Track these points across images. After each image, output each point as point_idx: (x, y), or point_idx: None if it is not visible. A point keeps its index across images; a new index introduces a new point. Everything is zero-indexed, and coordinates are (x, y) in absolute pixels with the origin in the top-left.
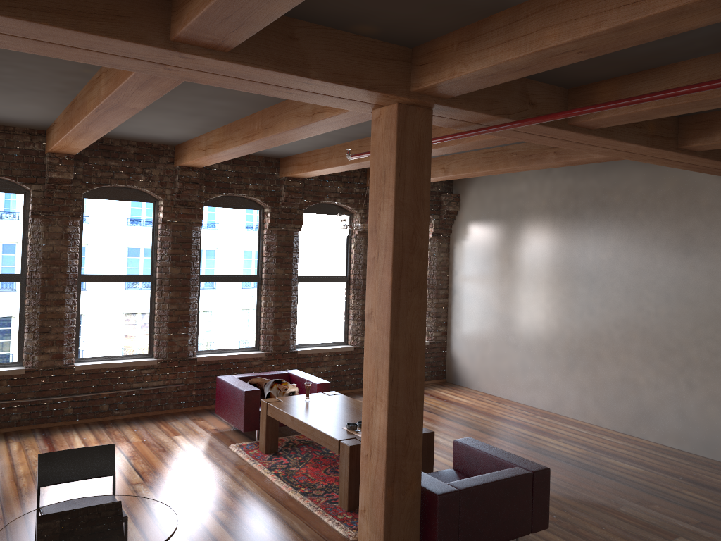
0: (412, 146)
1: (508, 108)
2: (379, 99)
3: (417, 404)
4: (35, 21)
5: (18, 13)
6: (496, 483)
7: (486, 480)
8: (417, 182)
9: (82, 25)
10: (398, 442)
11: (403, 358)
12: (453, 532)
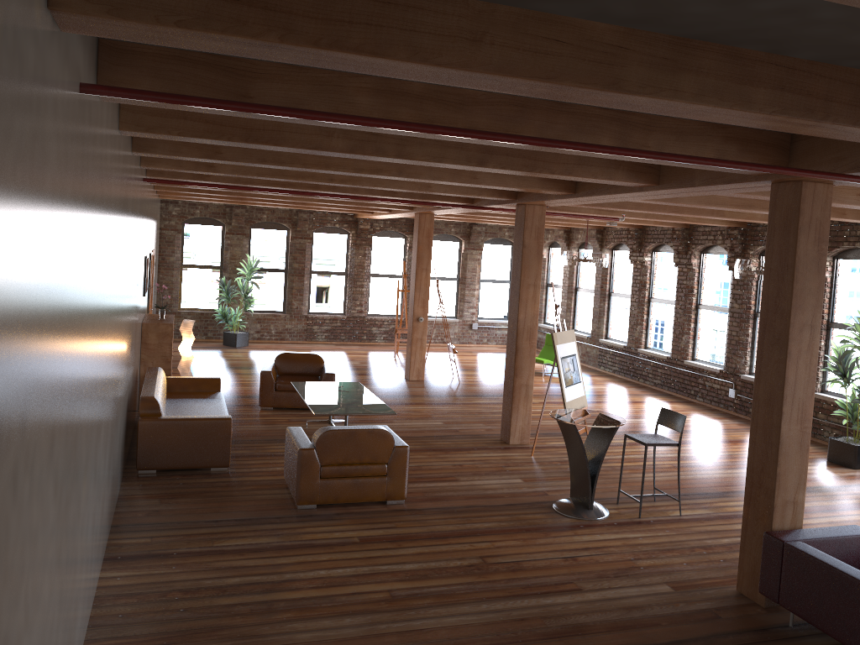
0: (781, 218)
1: (857, 161)
2: (760, 184)
3: (772, 448)
4: (605, 194)
5: (602, 193)
6: (822, 564)
7: (822, 558)
8: (782, 249)
9: (616, 190)
10: (754, 473)
11: (763, 403)
12: (774, 576)
